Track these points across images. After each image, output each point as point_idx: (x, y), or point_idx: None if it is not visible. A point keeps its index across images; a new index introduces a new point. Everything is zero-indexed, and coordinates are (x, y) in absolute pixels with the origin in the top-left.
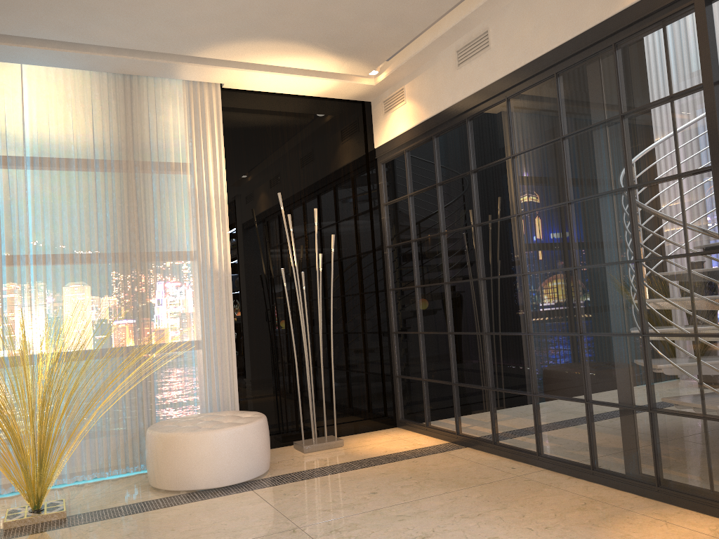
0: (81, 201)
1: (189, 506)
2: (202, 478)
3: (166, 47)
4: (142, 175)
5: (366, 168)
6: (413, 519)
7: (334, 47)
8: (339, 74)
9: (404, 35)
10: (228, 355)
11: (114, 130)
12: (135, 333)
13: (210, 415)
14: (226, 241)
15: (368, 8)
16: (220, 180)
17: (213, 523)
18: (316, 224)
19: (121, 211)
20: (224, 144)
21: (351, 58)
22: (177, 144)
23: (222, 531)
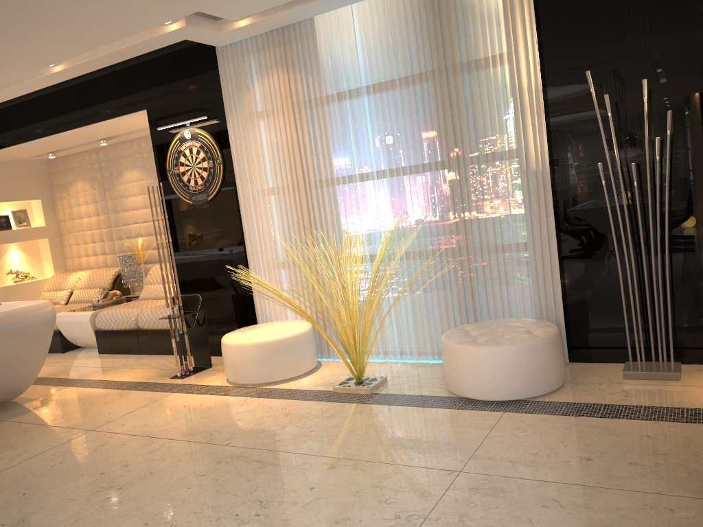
0: (406, 119)
1: (439, 412)
2: (466, 388)
3: None
4: (453, 82)
5: None
6: (556, 512)
7: None
8: None
9: None
10: (550, 260)
11: (426, 41)
12: (459, 237)
13: (510, 324)
14: (542, 135)
15: None
16: (533, 66)
17: (423, 437)
18: (644, 100)
19: (437, 122)
20: (541, 20)
21: None
22: (485, 37)
23: (413, 449)
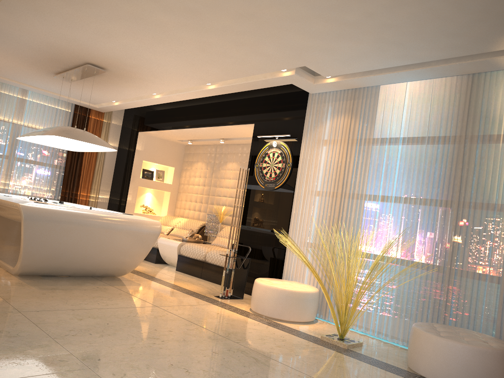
0: (426, 164)
1: (395, 377)
2: (422, 367)
3: (469, 50)
4: (468, 145)
5: None
6: None
7: None
8: None
9: None
10: None
11: (455, 114)
12: (446, 258)
13: (471, 332)
14: None
15: None
16: None
17: None
18: None
19: (449, 171)
20: None
21: None
22: (501, 119)
23: None
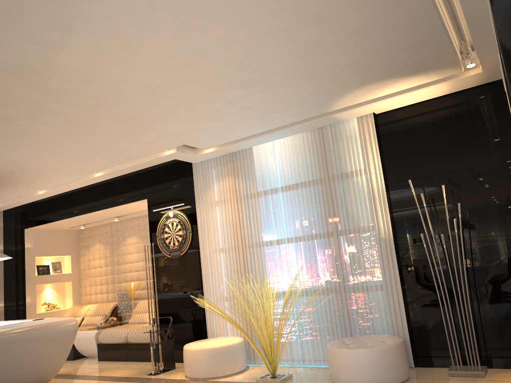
0: (305, 206)
1: None
2: (343, 378)
3: (313, 113)
4: (332, 185)
5: (506, 136)
6: None
7: (402, 73)
8: (446, 77)
9: (438, 47)
10: (397, 296)
11: (316, 162)
12: (339, 280)
13: (372, 337)
14: (387, 217)
15: (381, 53)
16: (379, 176)
17: None
18: (444, 197)
19: (324, 208)
20: (382, 150)
21: (427, 71)
22: (351, 160)
23: None
